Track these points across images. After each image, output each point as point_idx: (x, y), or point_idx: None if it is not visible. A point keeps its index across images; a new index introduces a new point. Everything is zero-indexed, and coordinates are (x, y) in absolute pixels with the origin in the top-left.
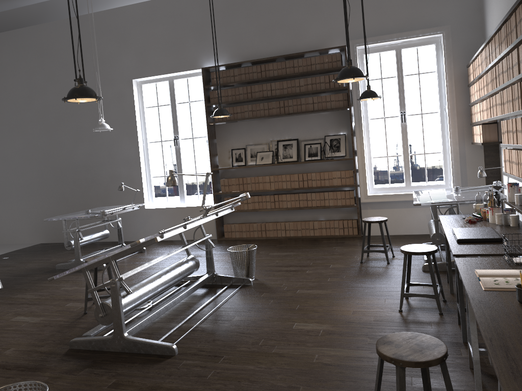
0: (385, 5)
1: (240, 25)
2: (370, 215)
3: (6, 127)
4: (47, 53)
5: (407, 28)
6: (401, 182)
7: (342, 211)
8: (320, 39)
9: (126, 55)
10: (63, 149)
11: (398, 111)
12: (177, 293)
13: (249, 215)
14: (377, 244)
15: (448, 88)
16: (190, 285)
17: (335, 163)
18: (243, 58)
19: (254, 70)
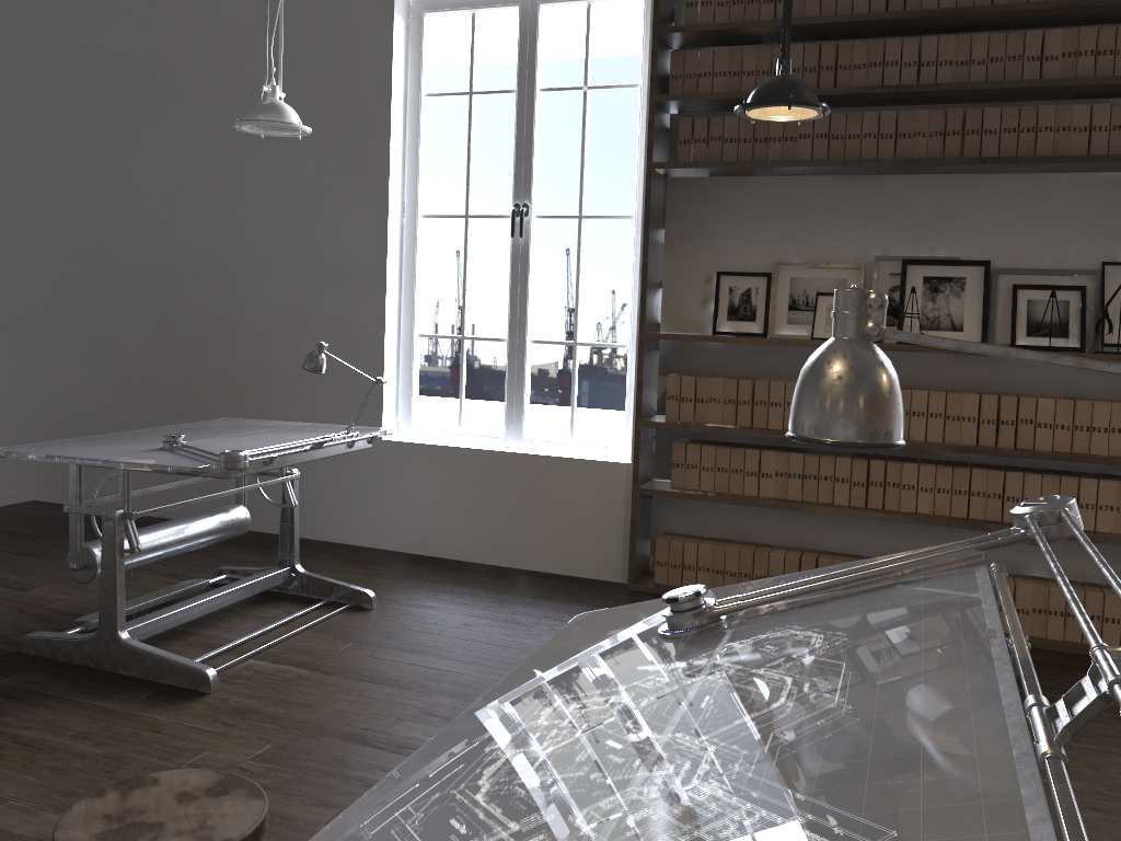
0: None
1: None
2: None
3: None
4: None
5: None
6: None
7: None
8: None
9: None
10: (136, 206)
11: None
12: None
13: (750, 516)
14: None
15: None
16: None
17: None
18: None
19: None
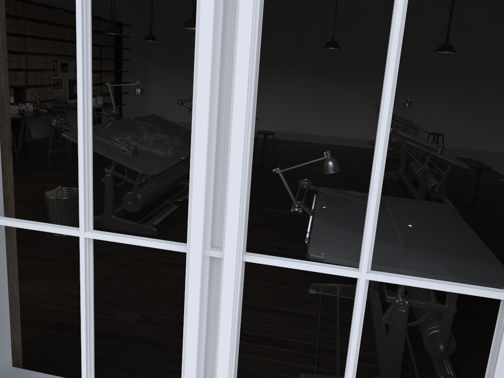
0: None
1: None
2: None
3: None
4: None
5: None
6: None
7: None
8: None
9: None
10: None
11: None
12: None
13: None
14: None
15: None
16: None
17: None
18: None
19: None
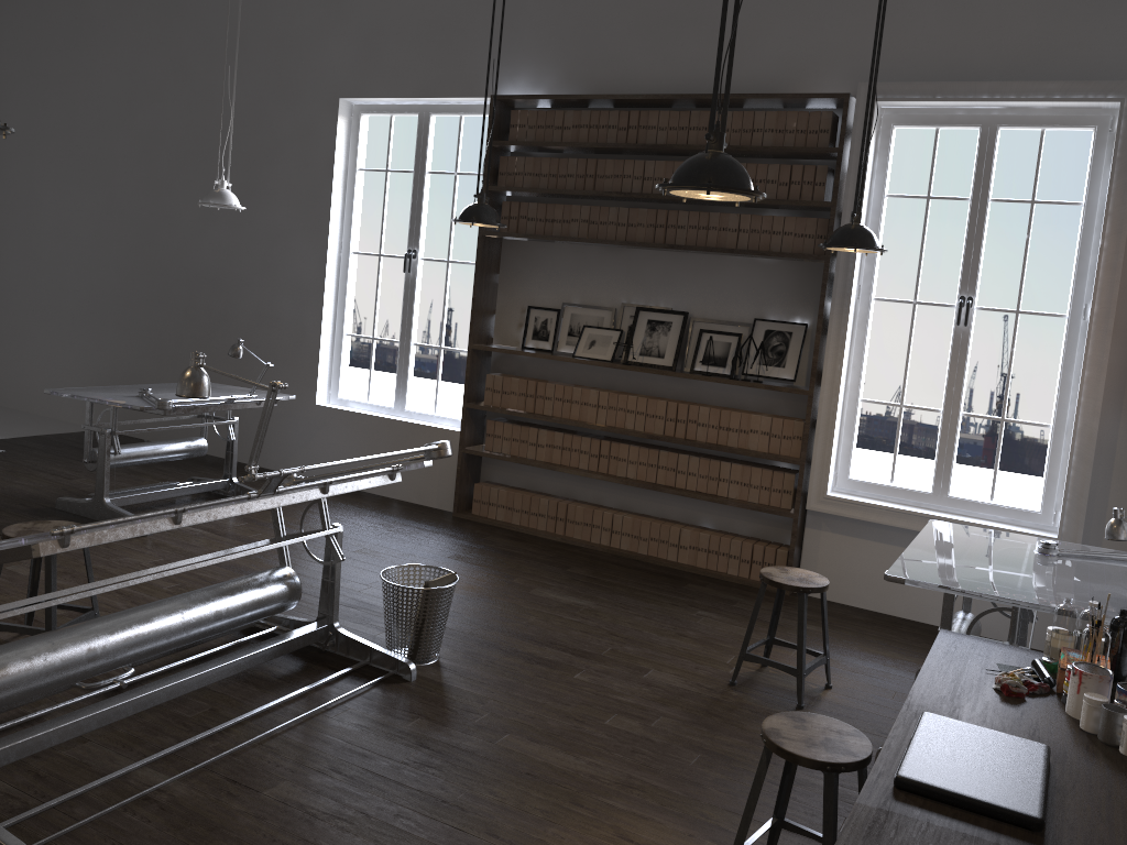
0: (977, 1)
1: (600, 2)
2: (824, 546)
3: (76, 161)
4: (178, 9)
5: (1025, 71)
6: (968, 462)
7: (760, 516)
8: (790, 67)
9: (335, 39)
10: (175, 232)
11: (998, 284)
12: (189, 668)
13: (540, 474)
14: (814, 630)
15: (1104, 257)
16: (241, 651)
17: (767, 392)
18: (593, 88)
19: (611, 121)
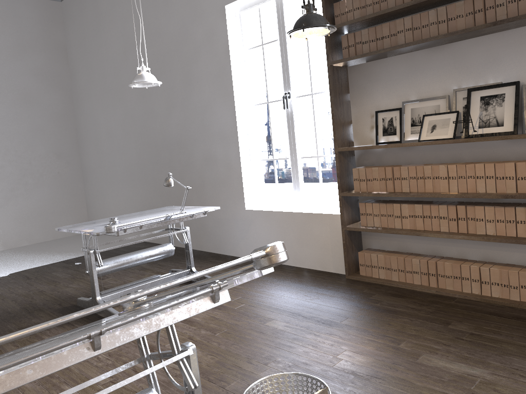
0: None
1: None
2: None
3: (108, 94)
4: None
5: None
6: None
7: None
8: None
9: None
10: (157, 119)
11: None
12: None
13: (408, 238)
14: None
15: None
16: None
17: None
18: None
19: None
